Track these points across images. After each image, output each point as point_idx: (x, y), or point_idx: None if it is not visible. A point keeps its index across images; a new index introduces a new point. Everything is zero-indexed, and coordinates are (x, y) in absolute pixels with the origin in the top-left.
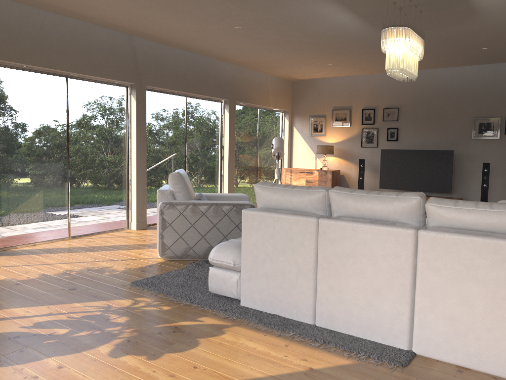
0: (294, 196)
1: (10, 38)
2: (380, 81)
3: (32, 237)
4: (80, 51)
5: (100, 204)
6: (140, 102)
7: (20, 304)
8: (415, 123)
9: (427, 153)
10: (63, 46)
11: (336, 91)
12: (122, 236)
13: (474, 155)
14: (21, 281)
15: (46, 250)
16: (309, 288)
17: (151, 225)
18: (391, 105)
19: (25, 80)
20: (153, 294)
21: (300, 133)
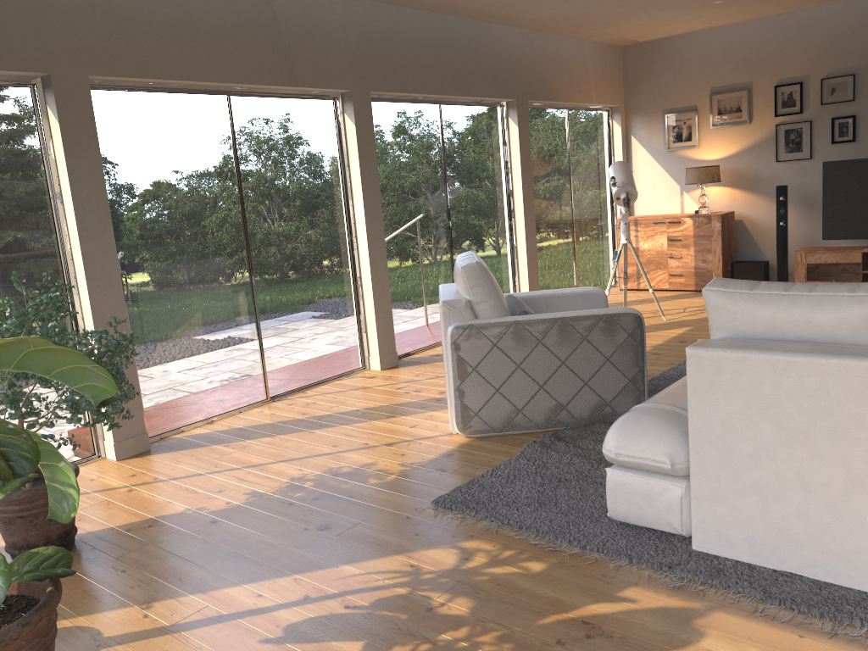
0: (819, 311)
1: (120, 30)
2: (811, 24)
3: (205, 408)
4: (246, 39)
5: (312, 331)
6: (362, 125)
7: (236, 574)
8: None
9: None
10: (216, 34)
11: (717, 57)
12: (361, 388)
13: None
14: (217, 514)
15: (236, 431)
16: None
17: (403, 358)
18: (838, 71)
19: (156, 110)
20: (490, 529)
21: (645, 147)
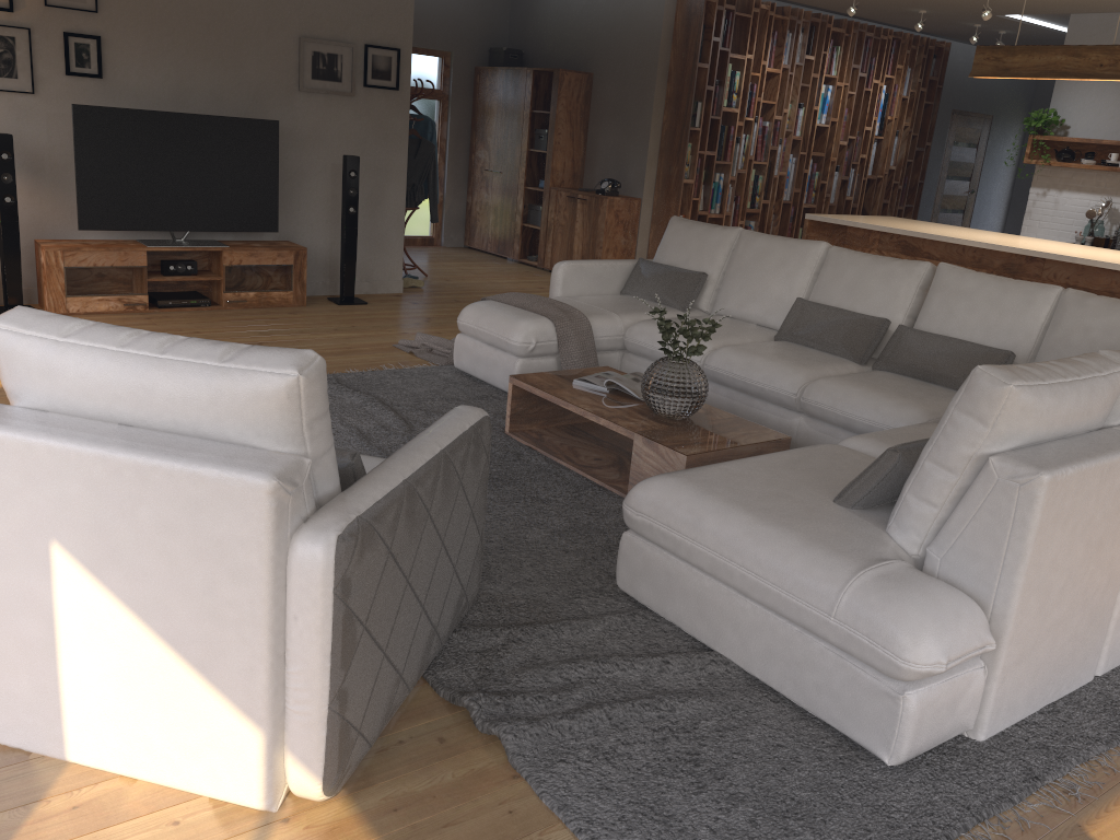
0: (1094, 398)
1: None
2: None
3: None
4: None
5: None
6: None
7: None
8: (154, 31)
9: (215, 126)
10: None
11: None
12: None
13: (305, 134)
14: None
15: None
16: (1111, 605)
17: None
18: None
19: None
20: None
21: None
